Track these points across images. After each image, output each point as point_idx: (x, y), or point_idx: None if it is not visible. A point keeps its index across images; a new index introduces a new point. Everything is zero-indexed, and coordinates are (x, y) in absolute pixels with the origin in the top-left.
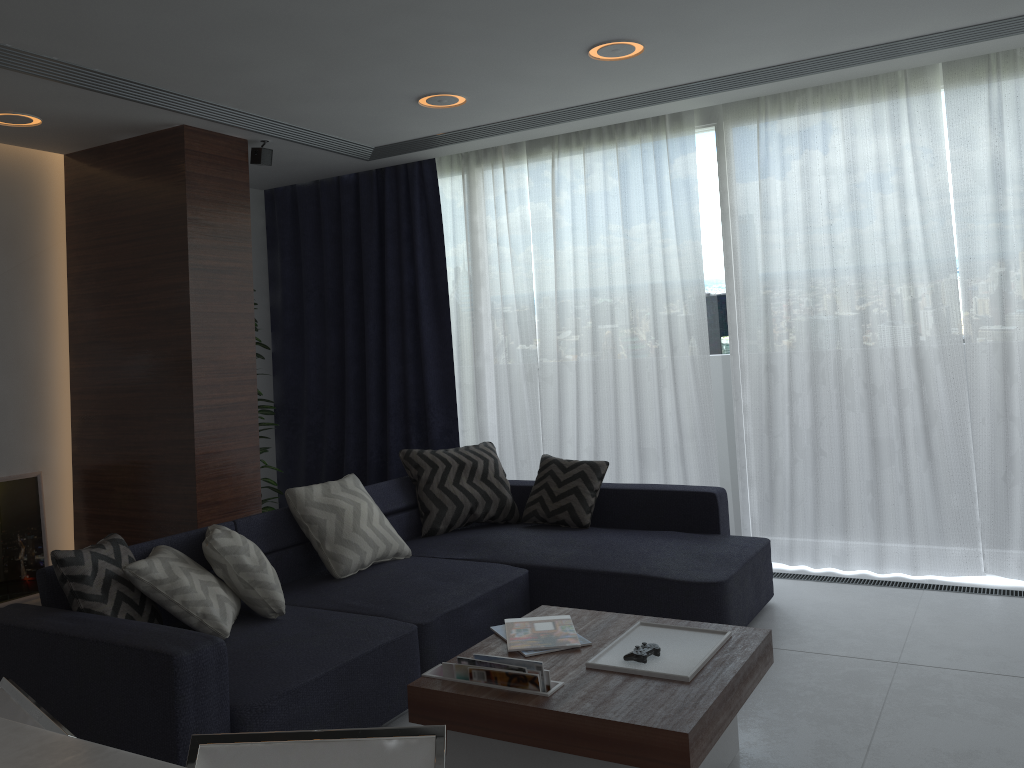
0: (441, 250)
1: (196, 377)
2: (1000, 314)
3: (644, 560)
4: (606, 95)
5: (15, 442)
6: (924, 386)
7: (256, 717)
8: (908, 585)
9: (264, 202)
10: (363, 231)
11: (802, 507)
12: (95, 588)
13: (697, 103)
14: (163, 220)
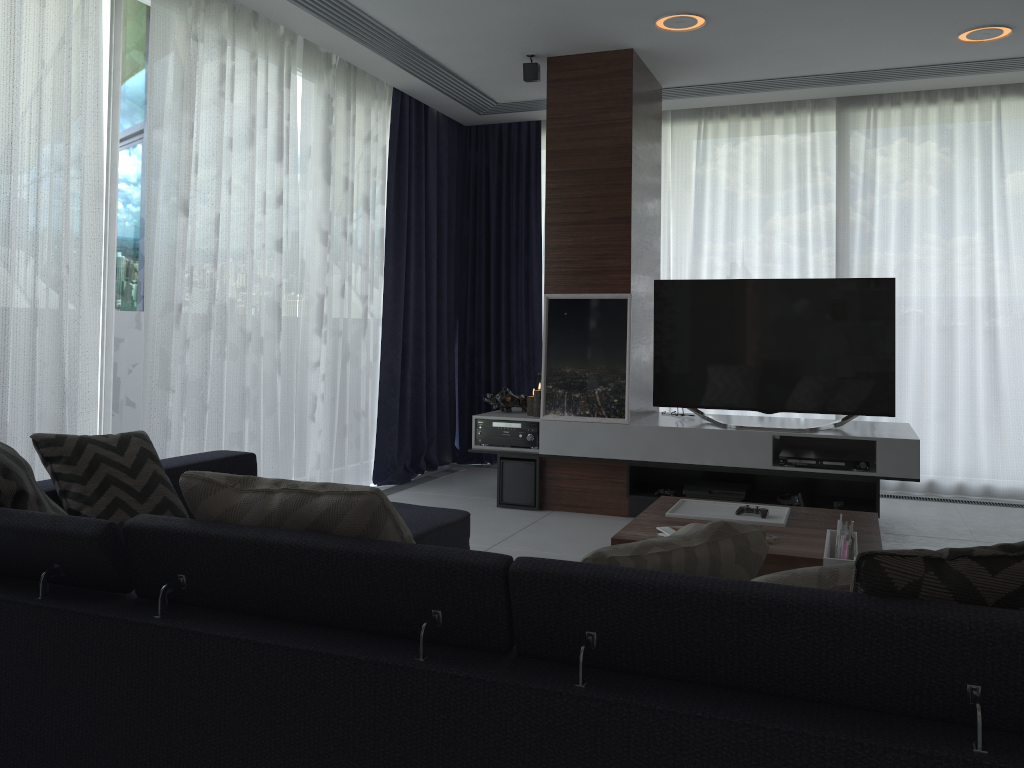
0: None
1: None
2: (323, 275)
3: None
4: None
5: None
6: (281, 334)
7: None
8: None
9: None
10: None
11: None
12: None
13: None
14: None
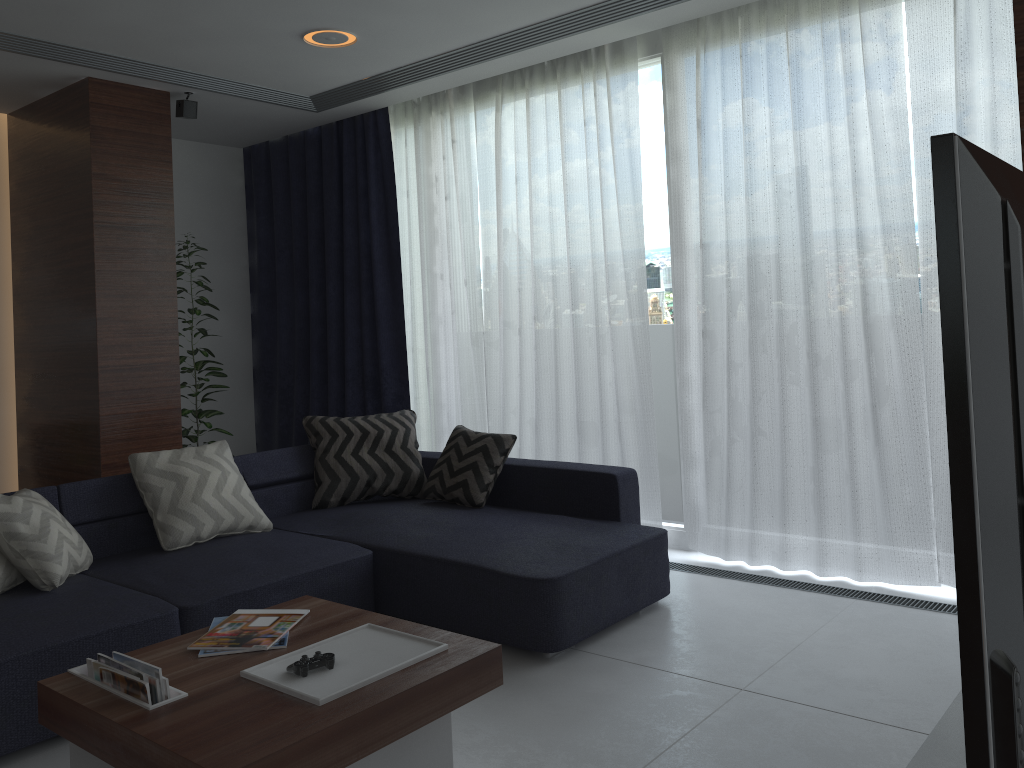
0: (393, 206)
1: (102, 337)
2: None
3: (493, 548)
4: (511, 24)
5: None
6: (872, 357)
7: None
8: (843, 592)
9: (243, 160)
10: (324, 187)
11: (741, 494)
12: None
13: (628, 29)
14: (75, 176)
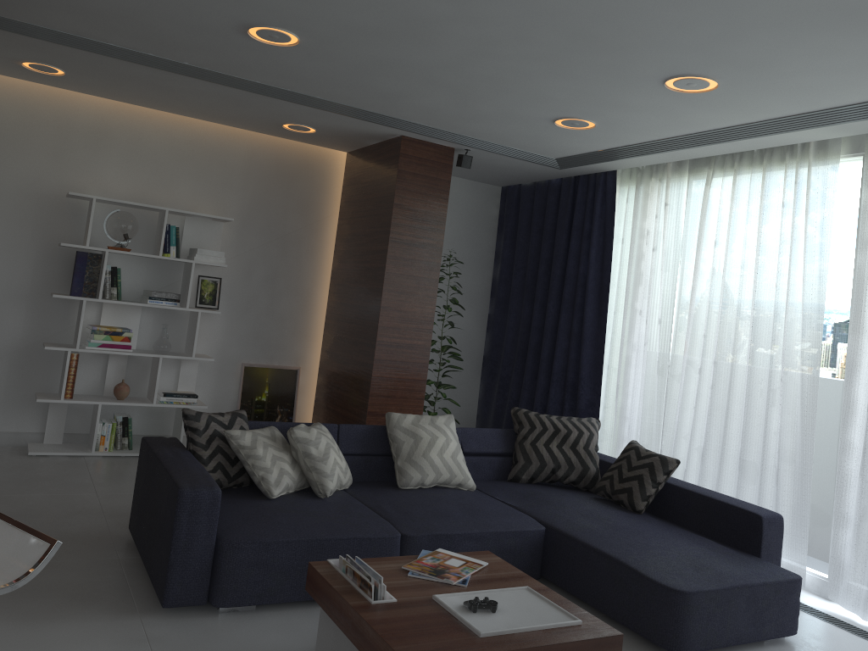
0: (609, 249)
1: (382, 320)
2: None
3: (640, 552)
4: (723, 122)
5: (287, 344)
6: None
7: (231, 550)
8: None
9: (500, 196)
10: (557, 226)
11: None
12: (202, 439)
13: (832, 132)
14: (382, 203)
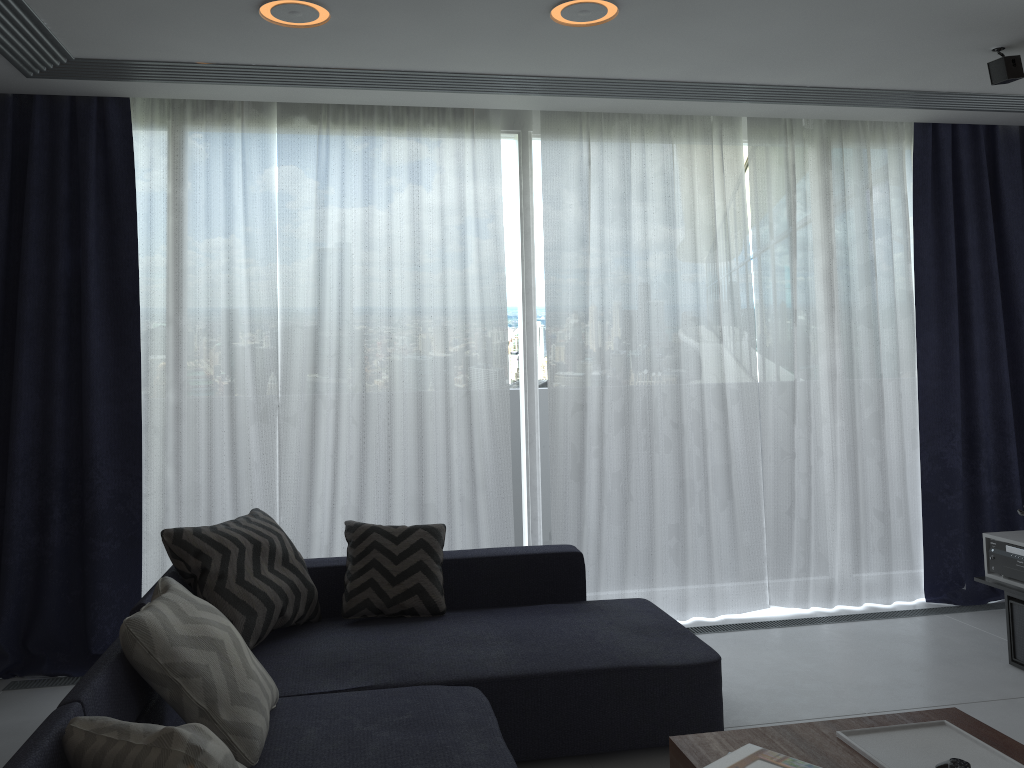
0: (131, 231)
1: None
2: (791, 358)
3: (602, 646)
4: (472, 67)
5: None
6: (728, 426)
7: None
8: (722, 628)
9: None
10: None
11: (605, 558)
12: None
13: (528, 103)
14: None
